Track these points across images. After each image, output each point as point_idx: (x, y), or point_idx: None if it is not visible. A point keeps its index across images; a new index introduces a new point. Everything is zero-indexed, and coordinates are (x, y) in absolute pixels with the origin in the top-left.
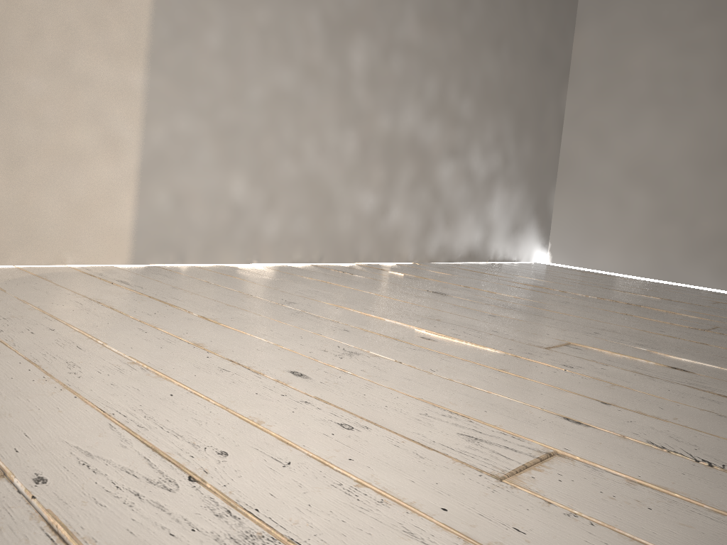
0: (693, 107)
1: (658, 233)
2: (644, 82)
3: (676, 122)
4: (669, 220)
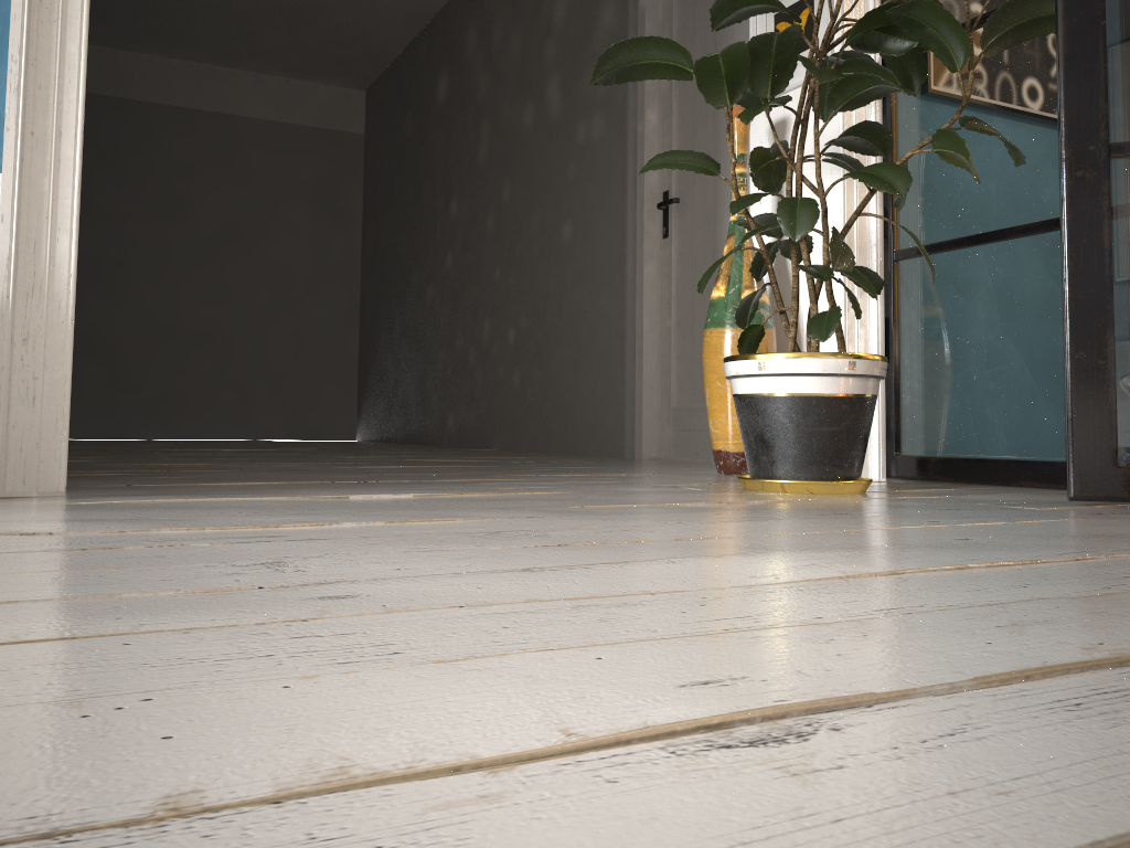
0: (134, 290)
1: (112, 398)
2: (86, 264)
3: (119, 302)
4: (121, 386)
